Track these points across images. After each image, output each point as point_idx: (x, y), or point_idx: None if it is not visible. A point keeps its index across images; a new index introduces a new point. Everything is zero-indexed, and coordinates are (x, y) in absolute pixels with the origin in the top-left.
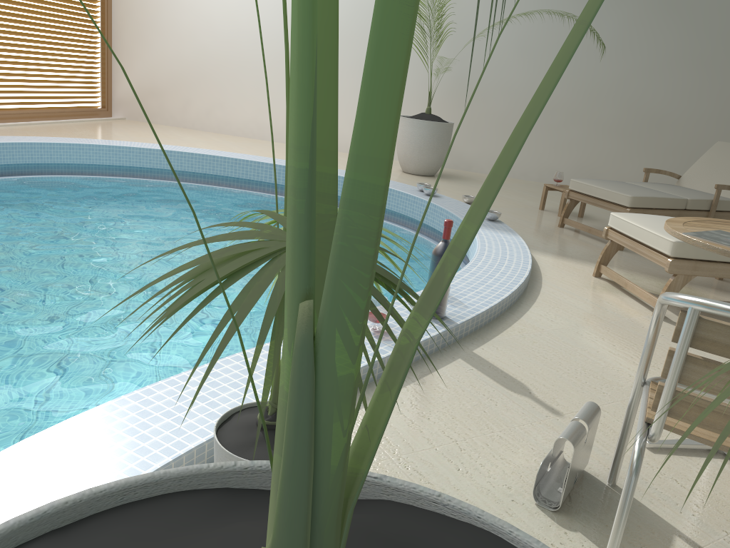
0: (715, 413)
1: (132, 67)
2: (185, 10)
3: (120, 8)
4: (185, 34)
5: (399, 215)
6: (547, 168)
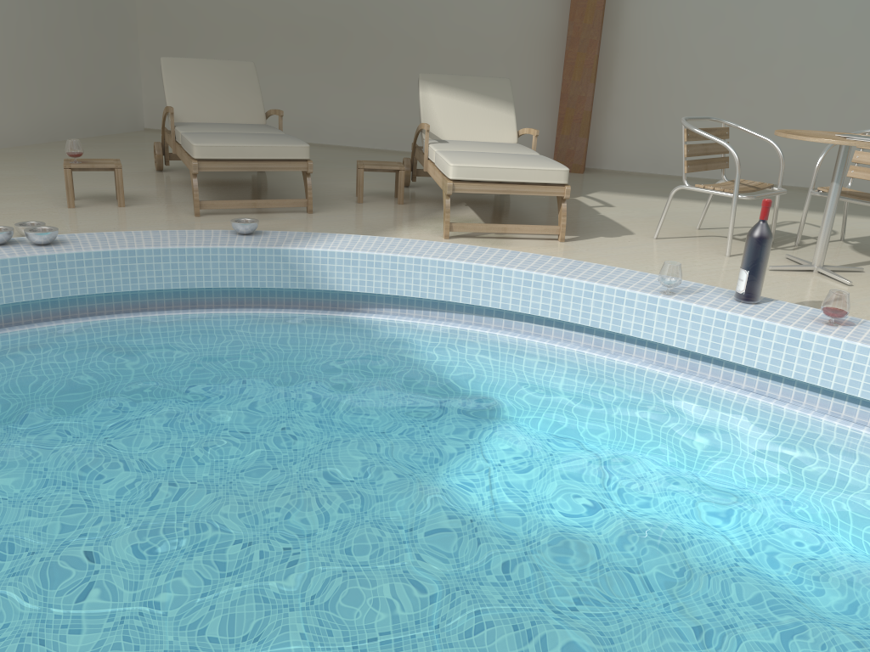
0: None
1: None
2: None
3: None
4: None
5: None
6: None
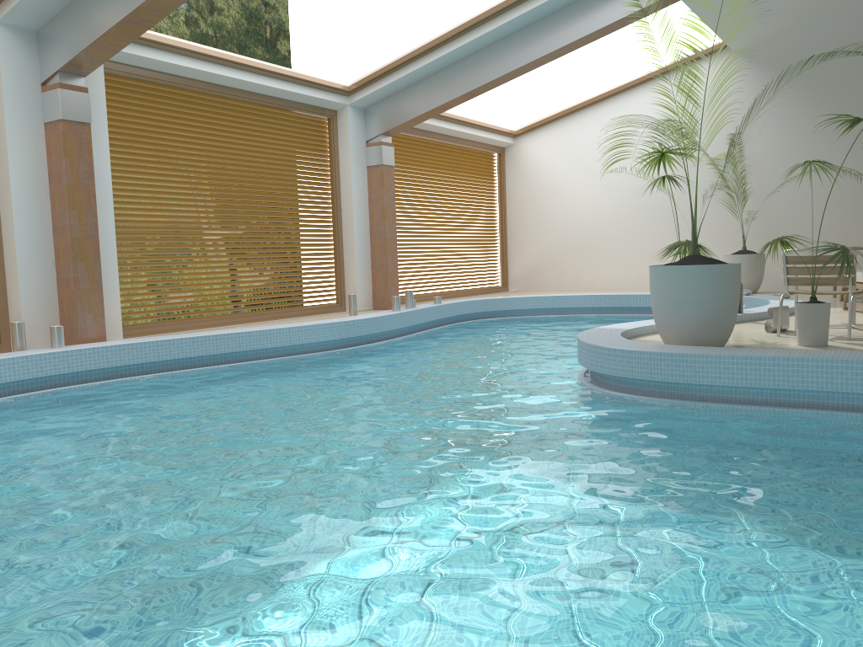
0: (797, 280)
1: (522, 255)
2: (557, 211)
3: (512, 218)
4: (558, 227)
5: None
6: None
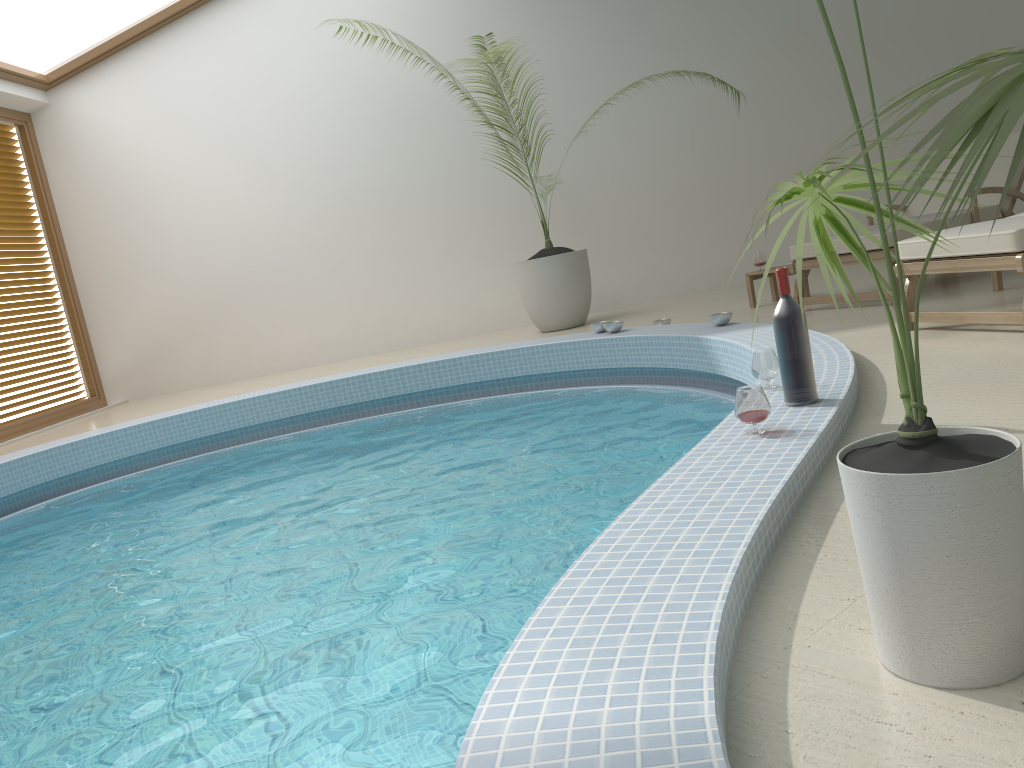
0: None
1: (120, 328)
2: (174, 230)
3: (80, 257)
4: (182, 261)
5: (582, 374)
6: (715, 270)
